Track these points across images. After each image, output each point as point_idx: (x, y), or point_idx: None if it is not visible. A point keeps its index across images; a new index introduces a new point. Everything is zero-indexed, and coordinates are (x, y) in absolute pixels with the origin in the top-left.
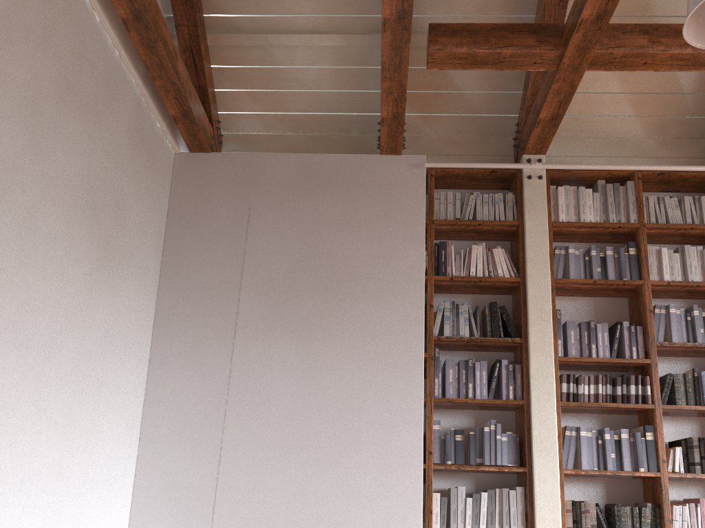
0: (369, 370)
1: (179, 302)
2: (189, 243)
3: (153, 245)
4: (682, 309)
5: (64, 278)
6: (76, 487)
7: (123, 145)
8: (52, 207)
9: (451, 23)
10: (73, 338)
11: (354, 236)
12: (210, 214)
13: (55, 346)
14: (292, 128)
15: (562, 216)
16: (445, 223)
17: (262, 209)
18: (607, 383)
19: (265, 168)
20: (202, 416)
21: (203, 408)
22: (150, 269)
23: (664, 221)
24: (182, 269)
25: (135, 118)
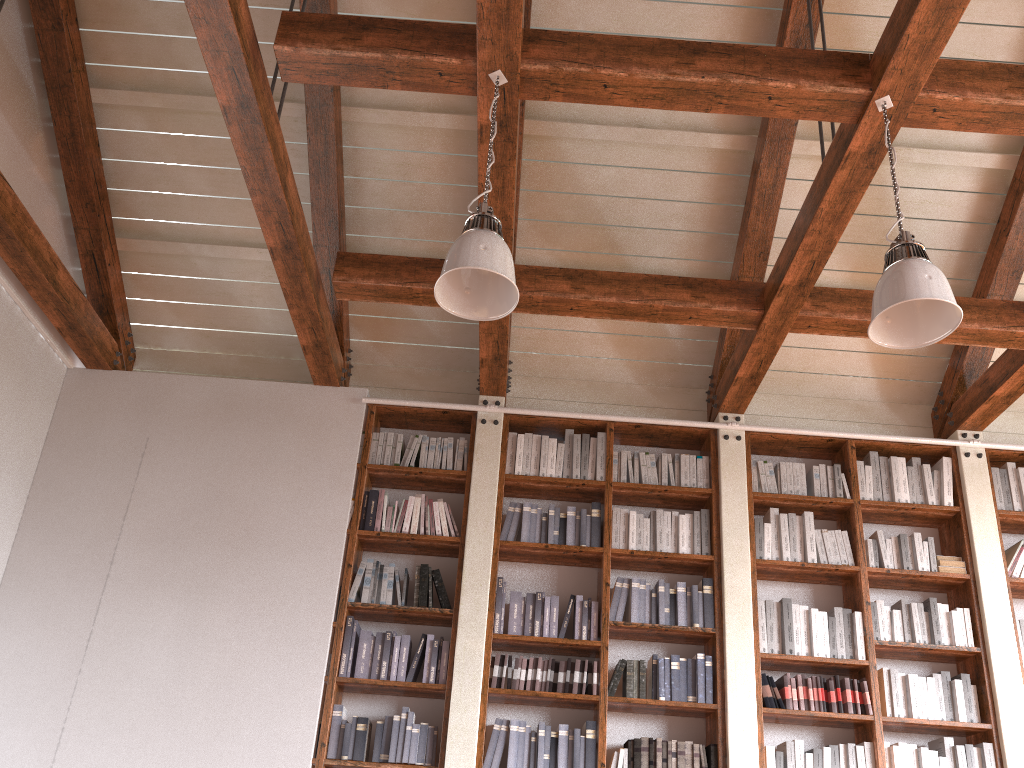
0: (263, 639)
1: (42, 545)
2: (67, 475)
3: (16, 476)
4: (648, 584)
5: None
6: None
7: None
8: None
9: (399, 245)
10: None
11: (269, 478)
12: (98, 442)
13: None
14: (222, 347)
15: (519, 468)
16: (380, 468)
17: (163, 440)
18: (548, 668)
19: (174, 392)
20: (46, 688)
21: (49, 678)
22: (7, 504)
23: (636, 480)
24: (53, 506)
25: (1, 329)
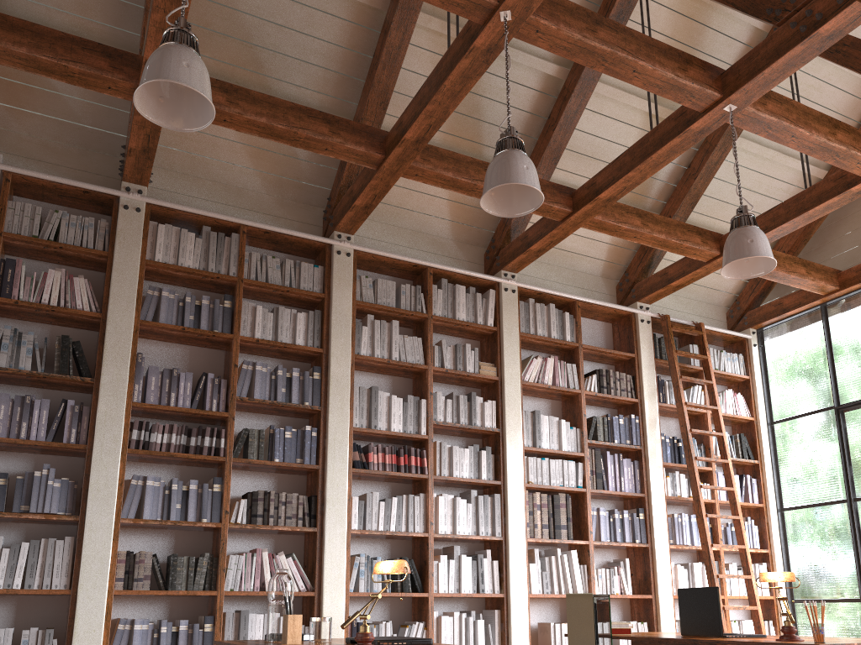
0: None
1: None
2: None
3: None
4: (269, 368)
5: None
6: None
7: None
8: None
9: (42, 12)
10: None
11: None
12: None
13: None
14: None
15: (159, 256)
16: (18, 238)
17: None
18: (182, 434)
19: None
20: None
21: None
22: None
23: (264, 279)
24: None
25: None
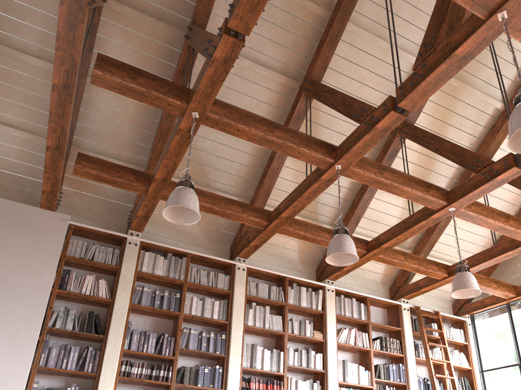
0: None
1: None
2: None
3: None
4: (198, 331)
5: None
6: None
7: None
8: None
9: (100, 148)
10: None
11: (8, 254)
12: None
13: None
14: None
15: (144, 269)
16: (73, 258)
17: None
18: (149, 368)
19: None
20: None
21: None
22: None
23: (198, 282)
24: None
25: None
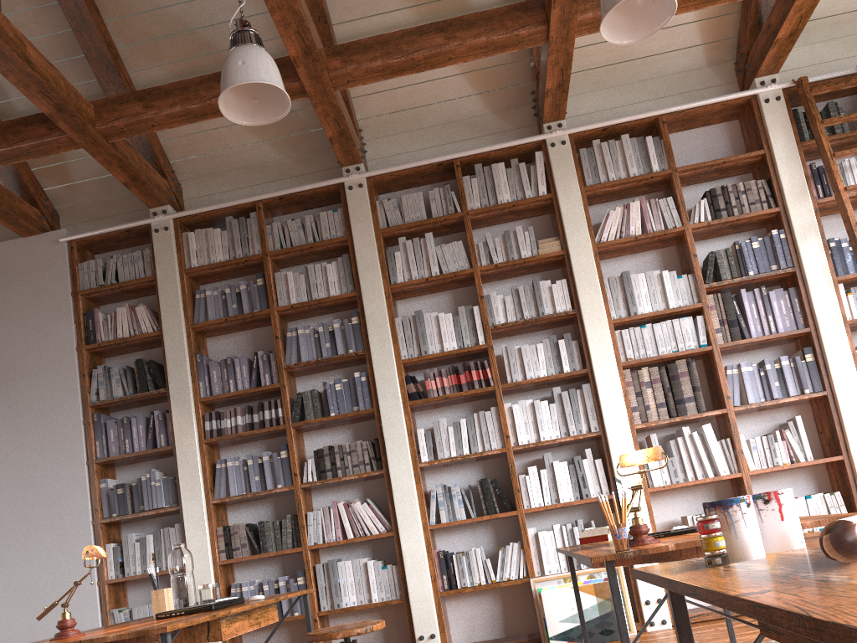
0: (36, 446)
1: None
2: None
3: None
4: (311, 328)
5: None
6: None
7: None
8: None
9: None
10: None
11: (9, 324)
12: None
13: None
14: None
15: (194, 262)
16: (89, 292)
17: None
18: (246, 413)
19: None
20: None
21: None
22: None
23: (288, 244)
24: None
25: None
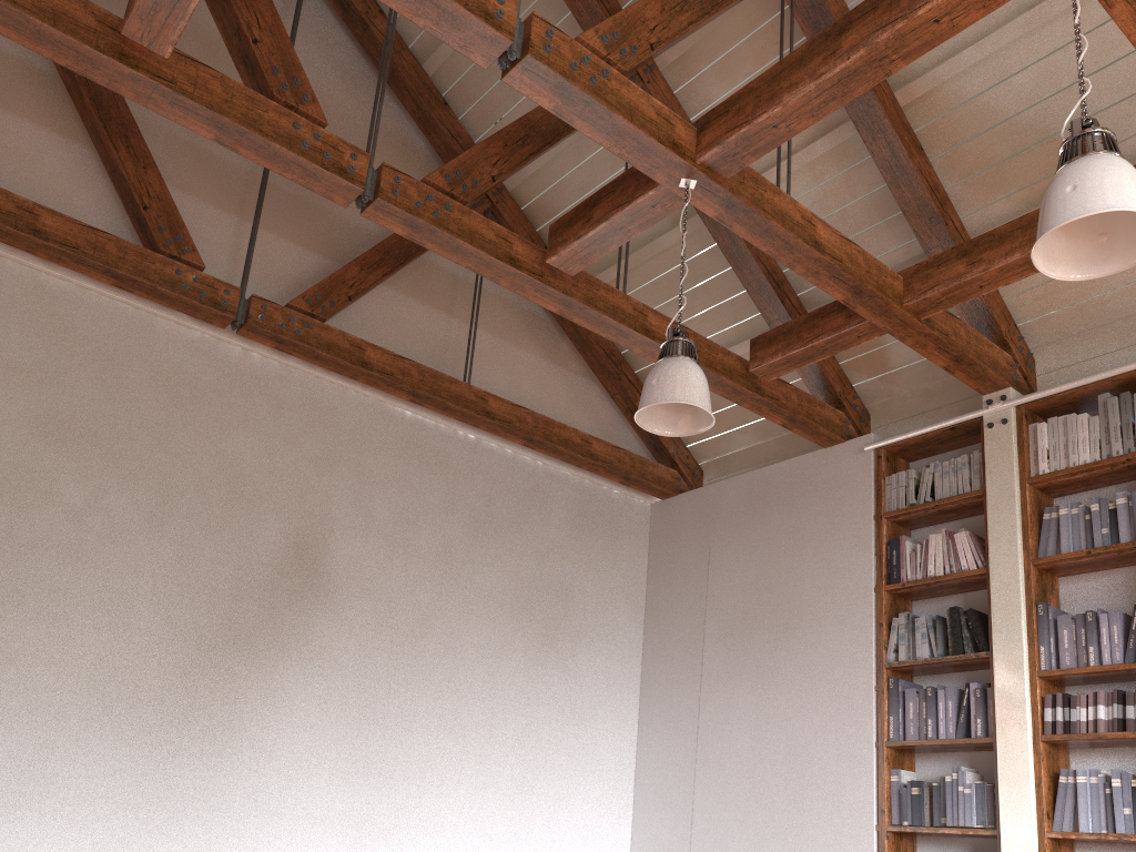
0: (818, 713)
1: (657, 659)
2: (664, 595)
3: (627, 608)
4: None
5: (498, 673)
6: (539, 845)
7: (561, 535)
8: (476, 622)
9: None
10: (516, 719)
11: (801, 555)
12: (678, 561)
13: (495, 729)
14: (759, 437)
15: (1043, 466)
16: (895, 514)
17: (719, 544)
18: (1113, 703)
19: (721, 498)
20: (677, 777)
21: (678, 768)
22: (625, 633)
23: None
24: (659, 625)
25: (575, 504)
